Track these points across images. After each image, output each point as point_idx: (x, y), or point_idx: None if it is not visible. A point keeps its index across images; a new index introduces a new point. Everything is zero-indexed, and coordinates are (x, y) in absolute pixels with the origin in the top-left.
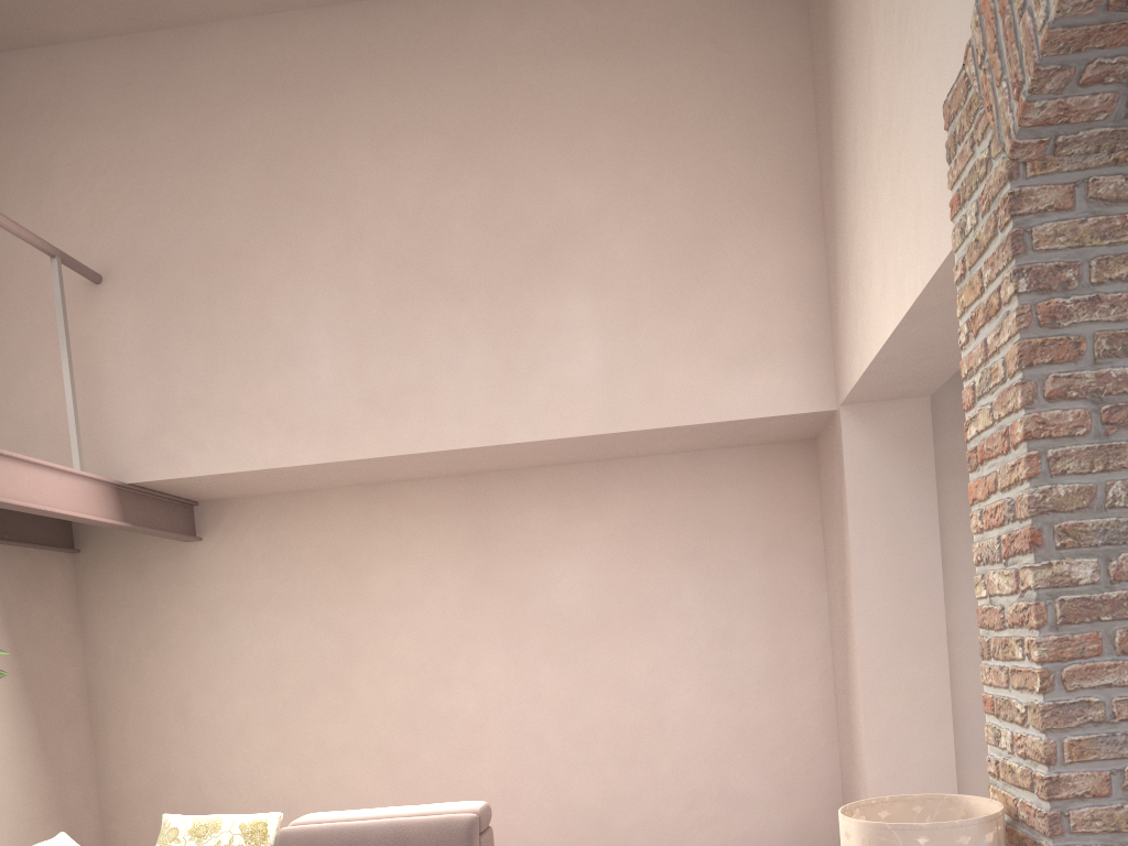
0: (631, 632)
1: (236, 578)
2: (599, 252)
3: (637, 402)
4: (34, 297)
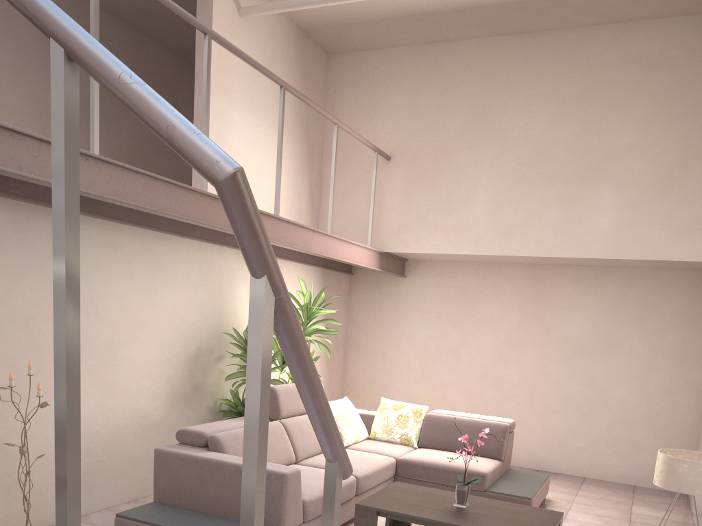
0: (601, 354)
1: (417, 297)
2: (625, 168)
3: (627, 245)
4: (361, 164)
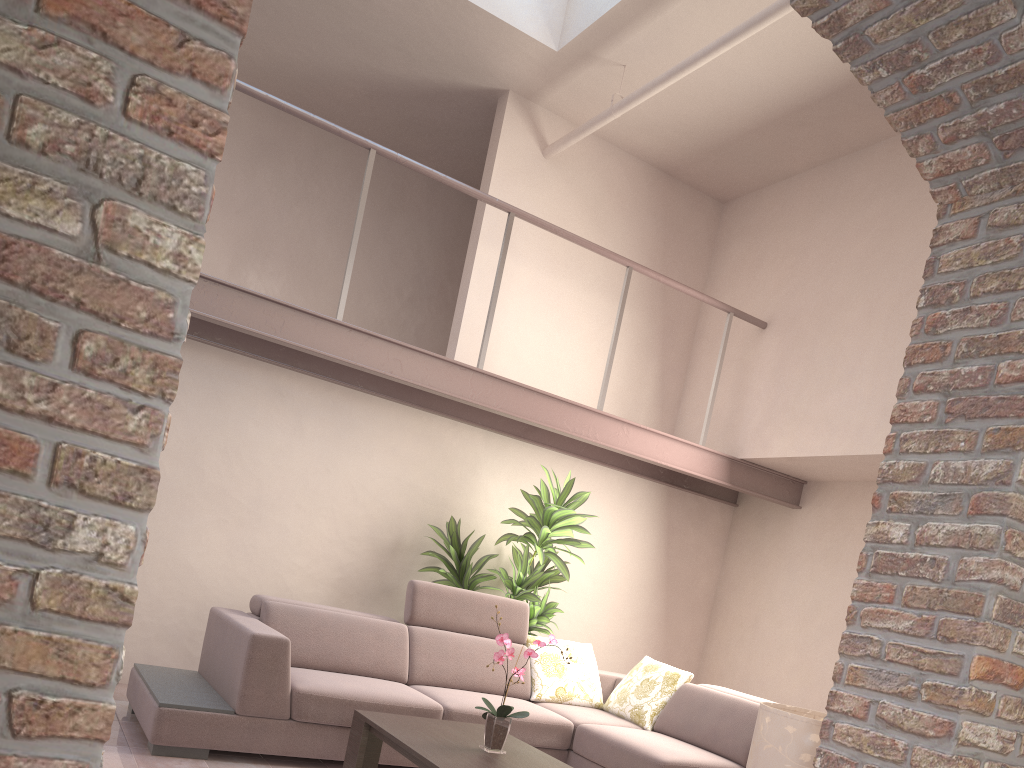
0: None
1: (811, 539)
2: None
3: None
4: (732, 339)
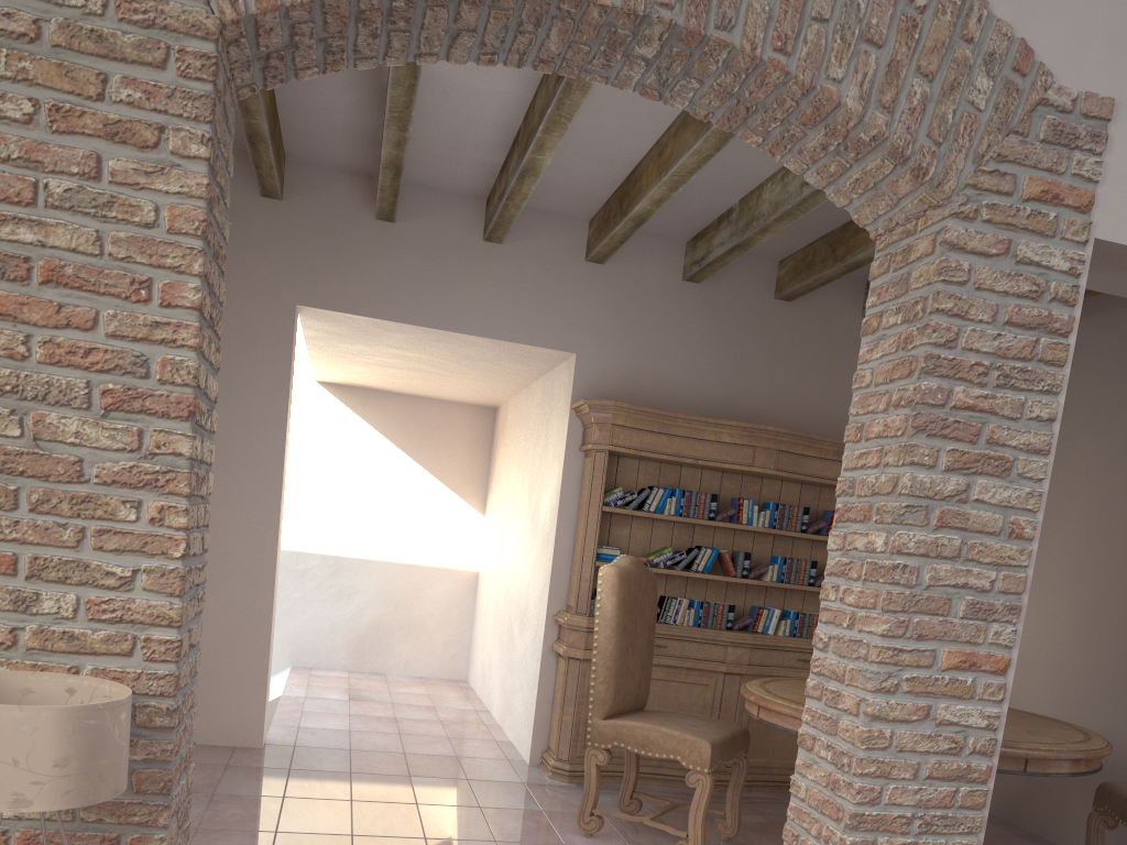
0: None
1: None
2: None
3: None
4: None
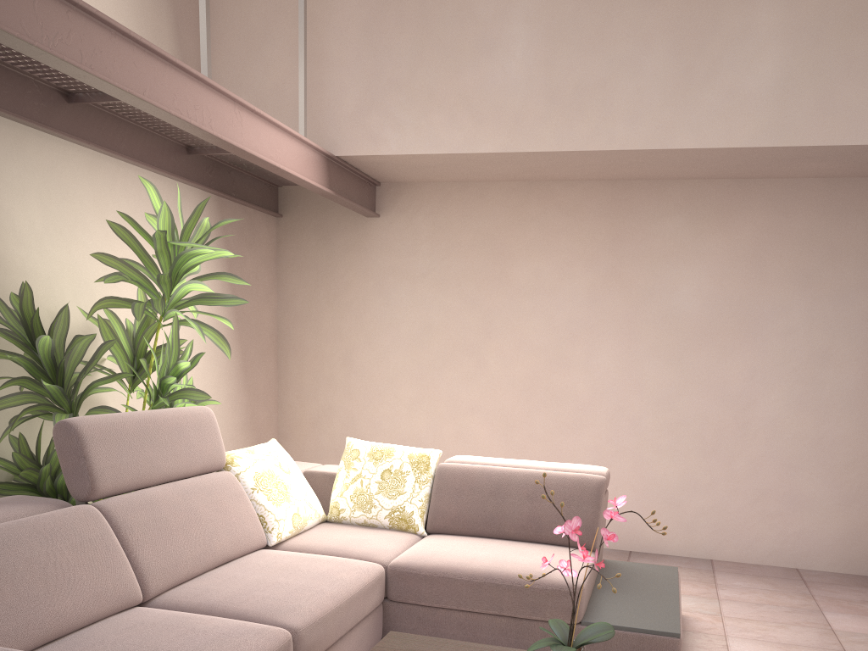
0: (735, 342)
1: (403, 254)
2: None
3: (805, 118)
4: None
